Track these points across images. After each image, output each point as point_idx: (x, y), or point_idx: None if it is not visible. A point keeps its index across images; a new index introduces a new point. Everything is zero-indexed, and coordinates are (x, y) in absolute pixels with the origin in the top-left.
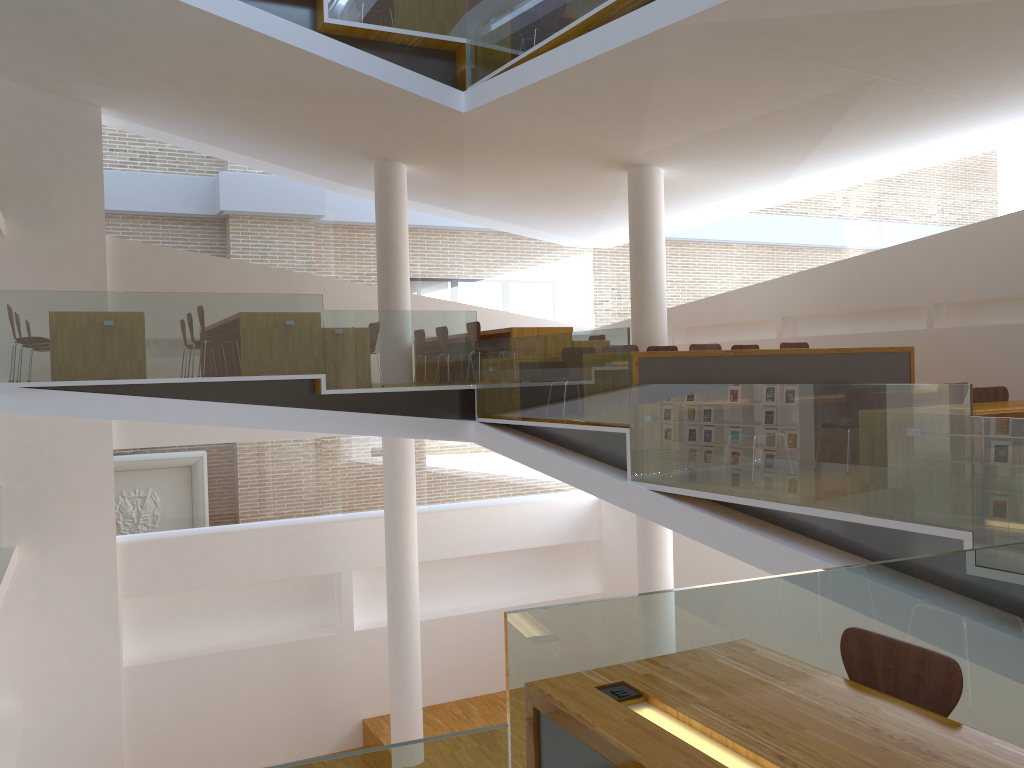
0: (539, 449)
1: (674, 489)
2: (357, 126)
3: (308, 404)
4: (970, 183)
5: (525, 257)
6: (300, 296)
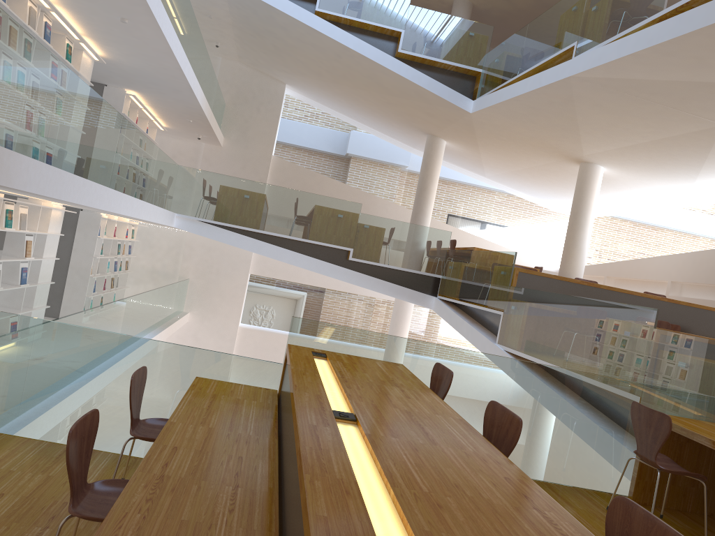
0: (460, 318)
1: (515, 351)
2: (415, 113)
3: (341, 264)
4: None
5: (521, 213)
6: (349, 202)
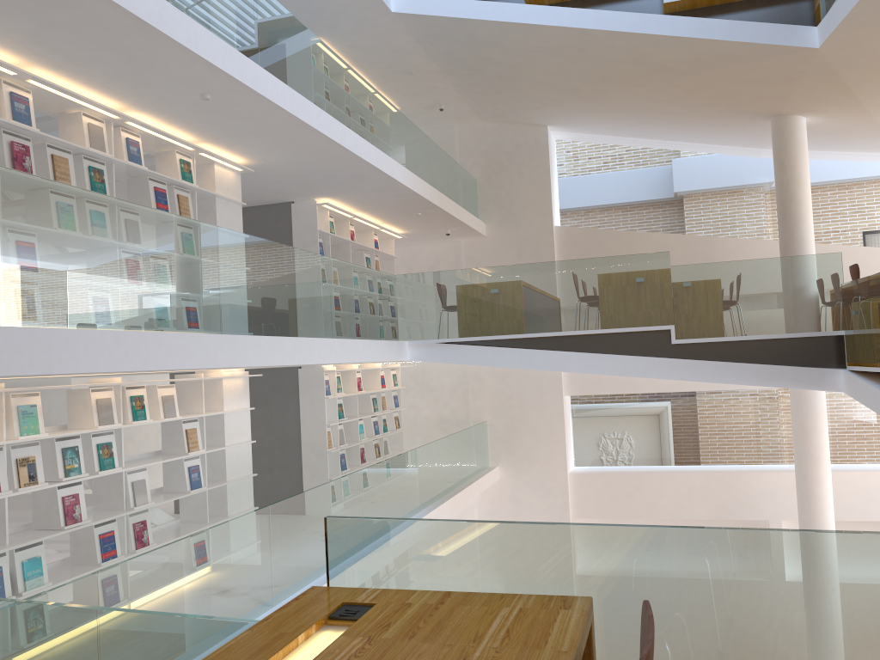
0: None
1: None
2: (732, 90)
3: (664, 353)
4: None
5: None
6: (648, 255)
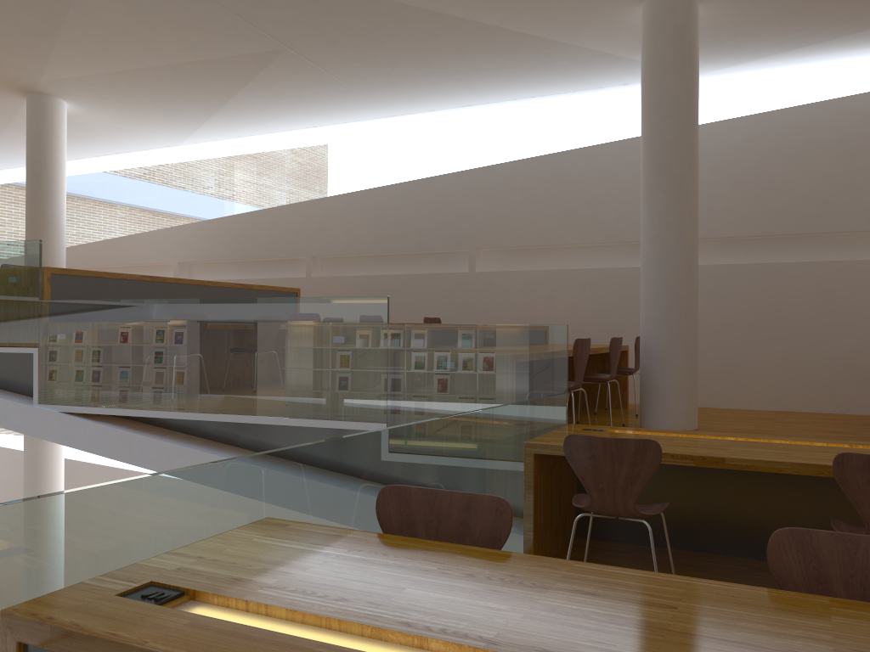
0: None
1: (92, 409)
2: None
3: None
4: (342, 161)
5: None
6: None
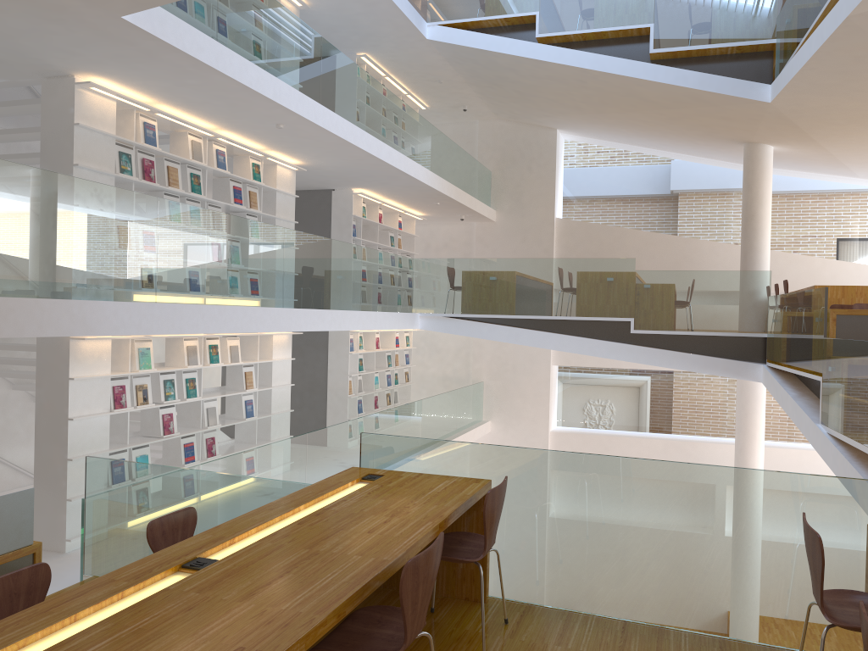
0: (784, 391)
1: (837, 434)
2: (708, 122)
3: (625, 340)
4: None
5: None
6: (618, 260)
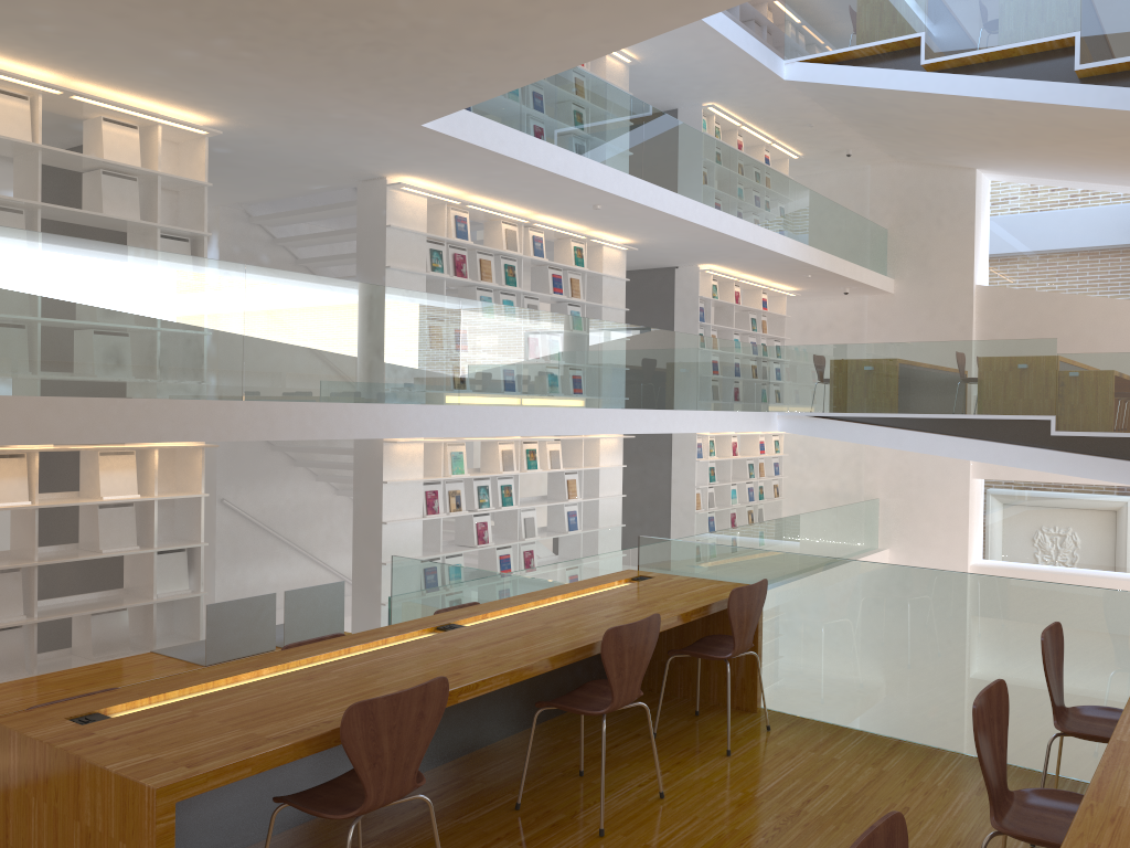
0: None
1: None
2: None
3: (1046, 444)
4: None
5: None
6: (1032, 341)
